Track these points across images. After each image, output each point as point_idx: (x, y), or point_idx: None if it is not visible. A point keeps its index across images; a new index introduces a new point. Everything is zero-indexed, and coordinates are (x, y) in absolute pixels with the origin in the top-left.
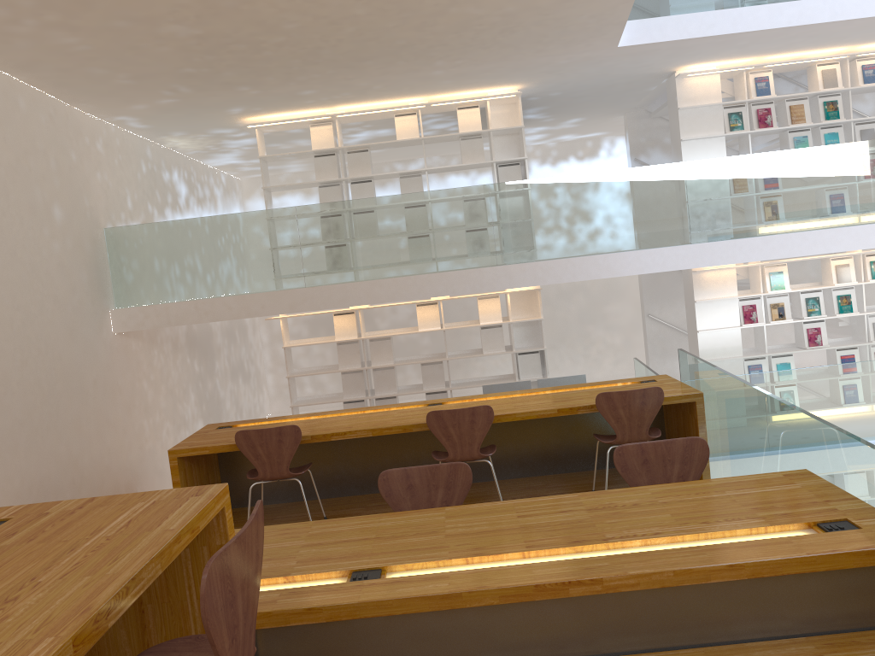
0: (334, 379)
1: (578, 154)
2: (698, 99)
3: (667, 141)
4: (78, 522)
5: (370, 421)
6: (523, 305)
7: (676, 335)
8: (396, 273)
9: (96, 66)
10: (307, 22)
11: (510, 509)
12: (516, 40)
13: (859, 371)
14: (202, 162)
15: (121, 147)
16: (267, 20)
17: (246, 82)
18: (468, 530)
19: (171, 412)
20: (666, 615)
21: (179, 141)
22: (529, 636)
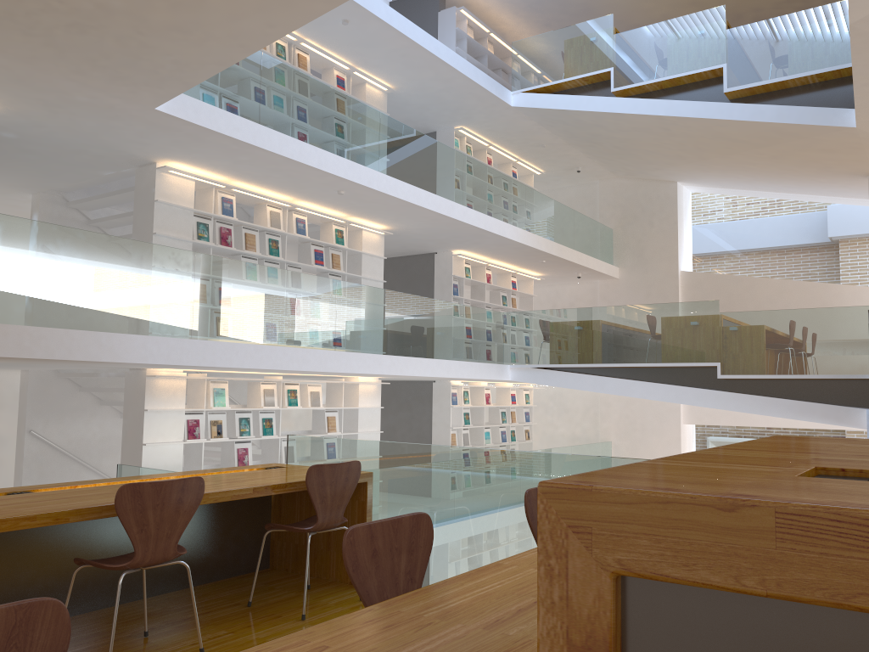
0: None
1: None
2: (174, 198)
3: None
4: None
5: None
6: None
7: (59, 457)
8: None
9: None
10: None
11: None
12: (73, 45)
13: None
14: None
15: None
16: None
17: None
18: None
19: None
20: None
21: None
22: None
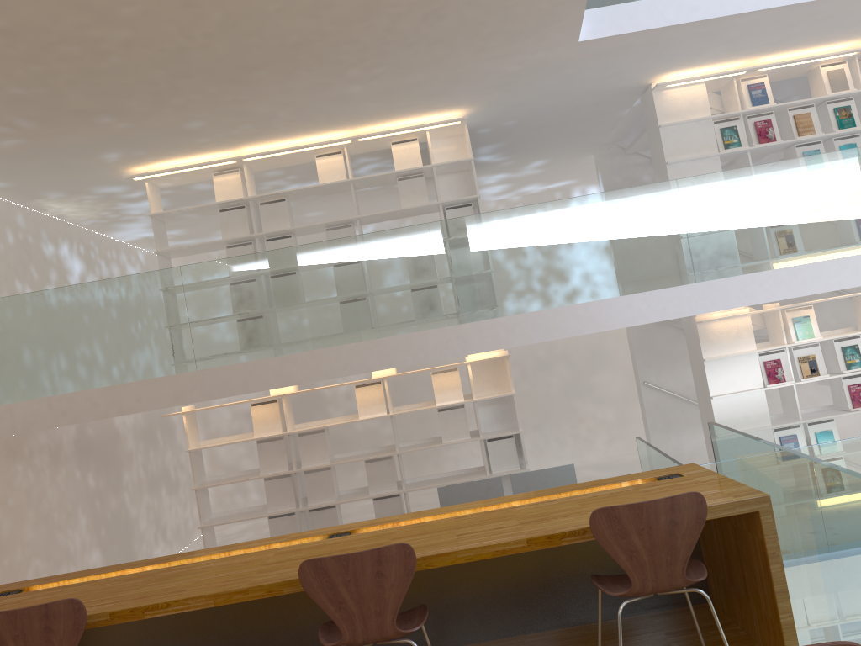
0: None
1: None
2: (682, 114)
3: (647, 179)
4: None
5: (222, 575)
6: (489, 378)
7: (679, 404)
8: (315, 345)
9: None
10: (151, 3)
11: None
12: (447, 32)
13: None
14: (108, 236)
15: None
16: None
17: (104, 109)
18: None
19: (44, 545)
20: None
21: (61, 206)
22: None
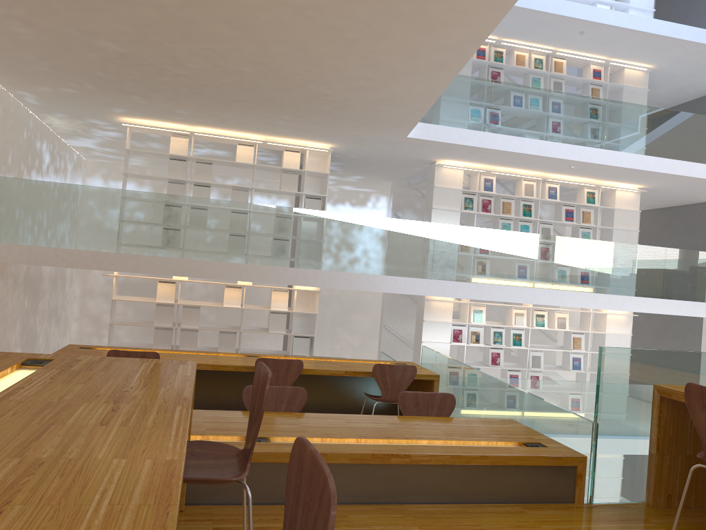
0: (130, 335)
1: (353, 201)
2: (447, 183)
3: (418, 206)
4: (112, 366)
5: (208, 359)
6: (304, 301)
7: (401, 344)
8: (222, 259)
9: (29, 52)
10: (207, 66)
11: (339, 418)
12: (344, 115)
13: (522, 385)
14: (64, 140)
15: (14, 114)
16: (180, 57)
17: (140, 93)
18: (316, 425)
19: (1, 336)
20: (442, 482)
21: (57, 120)
22: (362, 486)
